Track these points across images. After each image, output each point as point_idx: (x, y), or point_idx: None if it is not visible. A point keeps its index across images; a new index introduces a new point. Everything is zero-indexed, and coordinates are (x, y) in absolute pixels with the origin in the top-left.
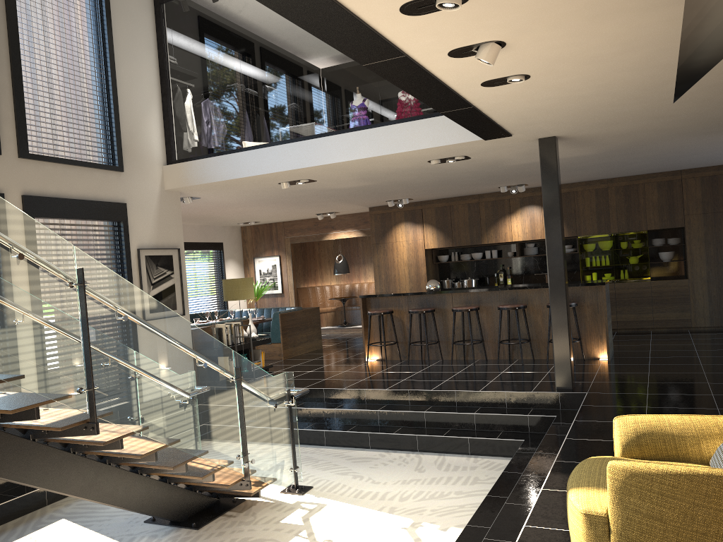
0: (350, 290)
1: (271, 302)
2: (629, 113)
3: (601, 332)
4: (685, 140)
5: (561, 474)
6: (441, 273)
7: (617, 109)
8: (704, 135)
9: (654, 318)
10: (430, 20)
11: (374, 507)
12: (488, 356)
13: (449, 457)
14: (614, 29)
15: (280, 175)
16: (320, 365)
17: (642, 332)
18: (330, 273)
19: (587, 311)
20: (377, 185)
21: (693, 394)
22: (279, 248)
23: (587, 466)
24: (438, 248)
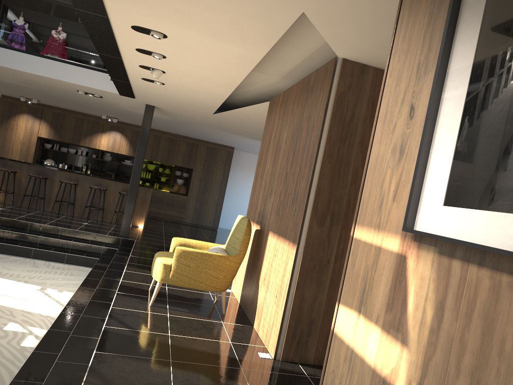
0: None
1: None
2: (193, 110)
3: (143, 213)
4: (209, 128)
5: (132, 267)
6: (43, 155)
7: (190, 107)
8: (217, 129)
9: (166, 213)
10: (144, 55)
11: (14, 280)
12: (74, 214)
13: (52, 263)
14: (207, 86)
15: None
16: None
17: (158, 219)
18: None
19: (139, 200)
20: (28, 87)
21: None
22: None
23: (161, 252)
24: (48, 138)
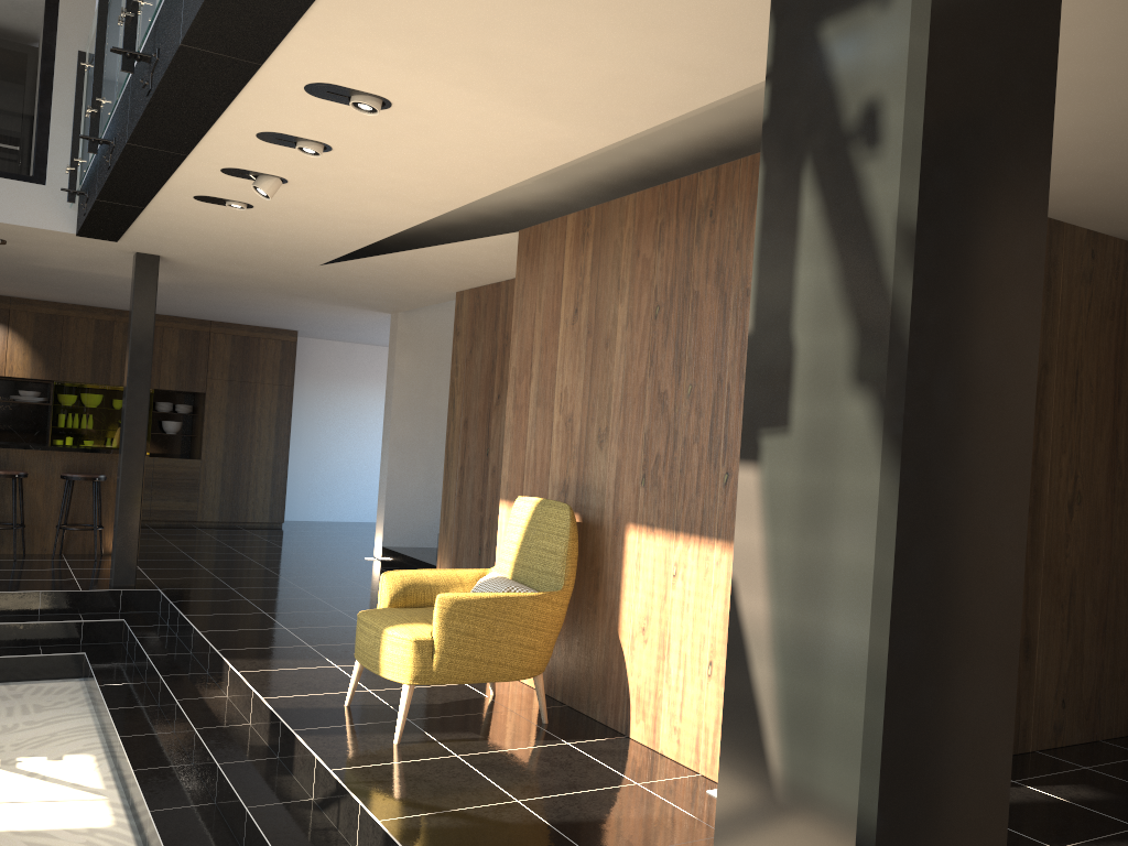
0: None
1: None
2: (270, 260)
3: None
4: (270, 296)
5: (240, 659)
6: None
7: (267, 254)
8: (294, 296)
9: (153, 507)
10: (267, 147)
11: None
12: None
13: None
14: (378, 207)
15: None
16: None
17: None
18: None
19: (113, 489)
20: None
21: (280, 587)
22: None
23: (377, 613)
24: None
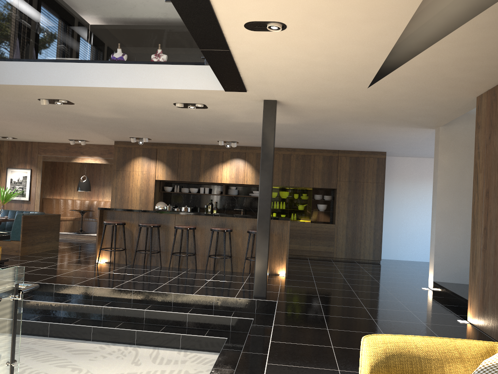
0: (89, 205)
1: (17, 207)
2: (335, 90)
3: (283, 255)
4: (355, 125)
5: None
6: (165, 200)
7: (330, 83)
8: (368, 123)
9: (311, 249)
10: None
11: None
12: (197, 266)
13: (162, 351)
14: None
15: (41, 90)
16: (54, 263)
17: (302, 258)
18: (74, 190)
19: (274, 238)
20: (126, 119)
21: (352, 306)
22: (31, 163)
23: None
24: (166, 180)
